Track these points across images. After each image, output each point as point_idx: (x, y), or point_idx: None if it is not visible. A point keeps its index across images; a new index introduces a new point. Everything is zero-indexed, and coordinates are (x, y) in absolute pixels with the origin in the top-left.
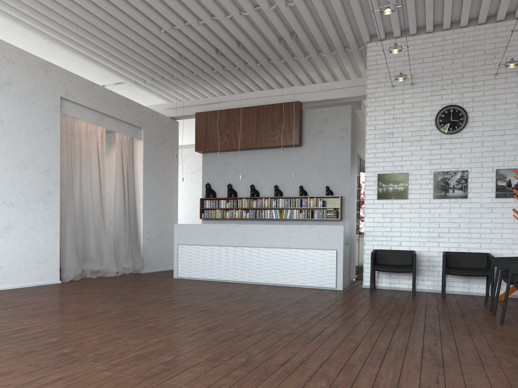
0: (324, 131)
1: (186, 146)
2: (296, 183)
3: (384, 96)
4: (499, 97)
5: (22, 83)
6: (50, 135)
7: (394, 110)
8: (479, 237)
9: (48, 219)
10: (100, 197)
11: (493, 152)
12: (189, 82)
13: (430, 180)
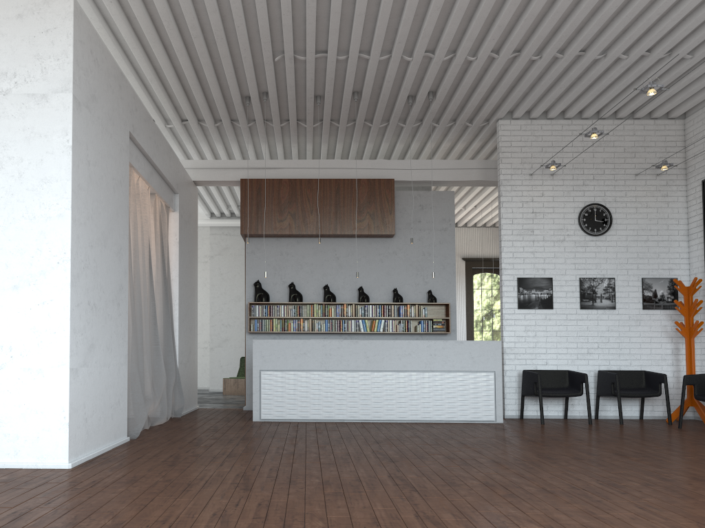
0: (421, 220)
1: None
2: (386, 285)
3: (521, 185)
4: (640, 199)
5: (103, 101)
6: (122, 192)
7: (533, 203)
8: (629, 353)
9: (120, 333)
10: (150, 298)
11: (638, 259)
12: (233, 134)
13: (575, 287)
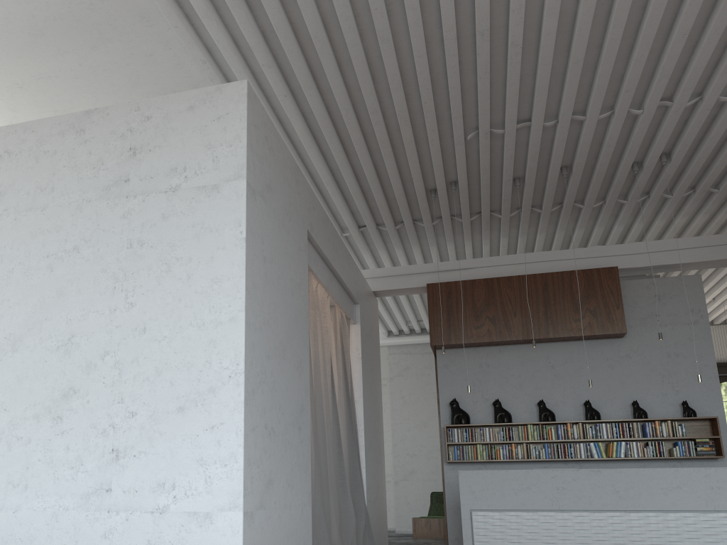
0: (660, 314)
1: None
2: (621, 397)
3: None
4: None
5: (280, 193)
6: (301, 296)
7: None
8: None
9: (302, 464)
10: (334, 422)
11: None
12: (415, 236)
13: None
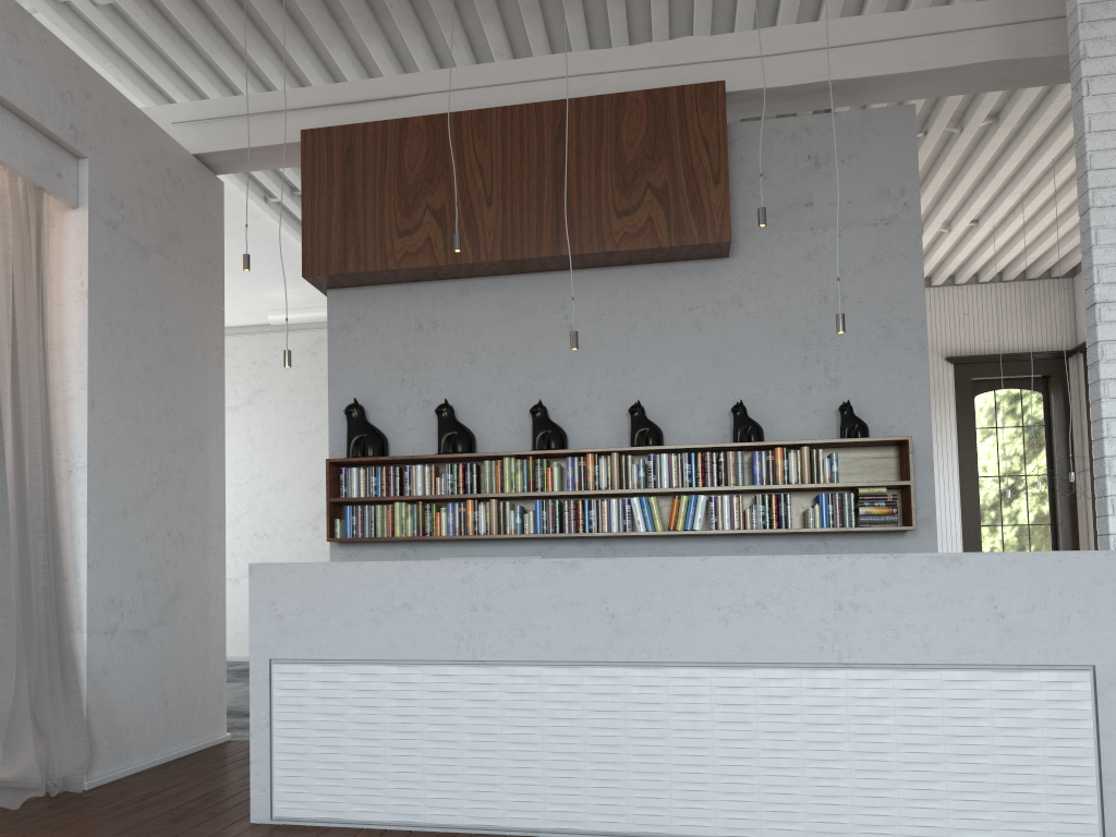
0: (815, 201)
1: None
2: (713, 397)
3: None
4: None
5: None
6: None
7: None
8: None
9: None
10: None
11: None
12: (277, 13)
13: None
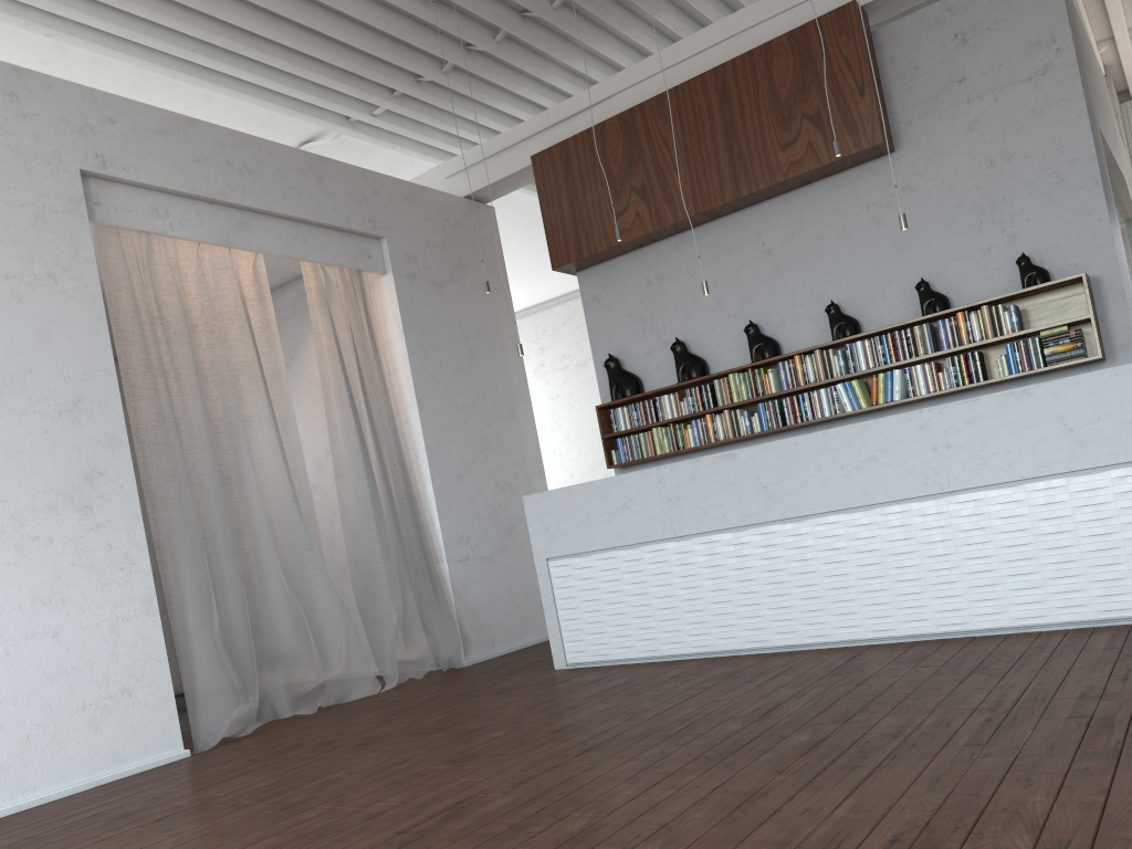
0: (968, 75)
1: (551, 303)
2: (900, 279)
3: None
4: None
5: None
6: (66, 293)
7: None
8: None
9: (105, 561)
10: (282, 463)
11: None
12: (496, 72)
13: None
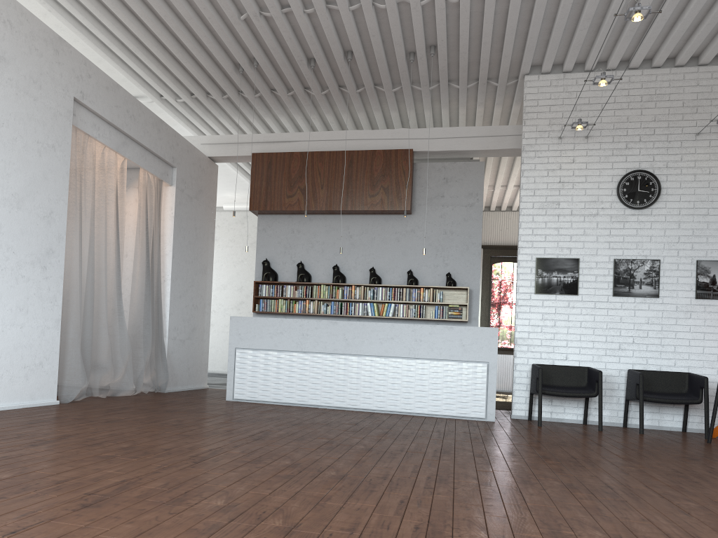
0: (445, 195)
1: None
2: (401, 267)
3: (548, 151)
4: (701, 164)
5: (21, 64)
6: (57, 157)
7: (561, 171)
8: (673, 350)
9: (46, 296)
10: (117, 268)
11: (693, 237)
12: (246, 107)
13: (608, 270)
